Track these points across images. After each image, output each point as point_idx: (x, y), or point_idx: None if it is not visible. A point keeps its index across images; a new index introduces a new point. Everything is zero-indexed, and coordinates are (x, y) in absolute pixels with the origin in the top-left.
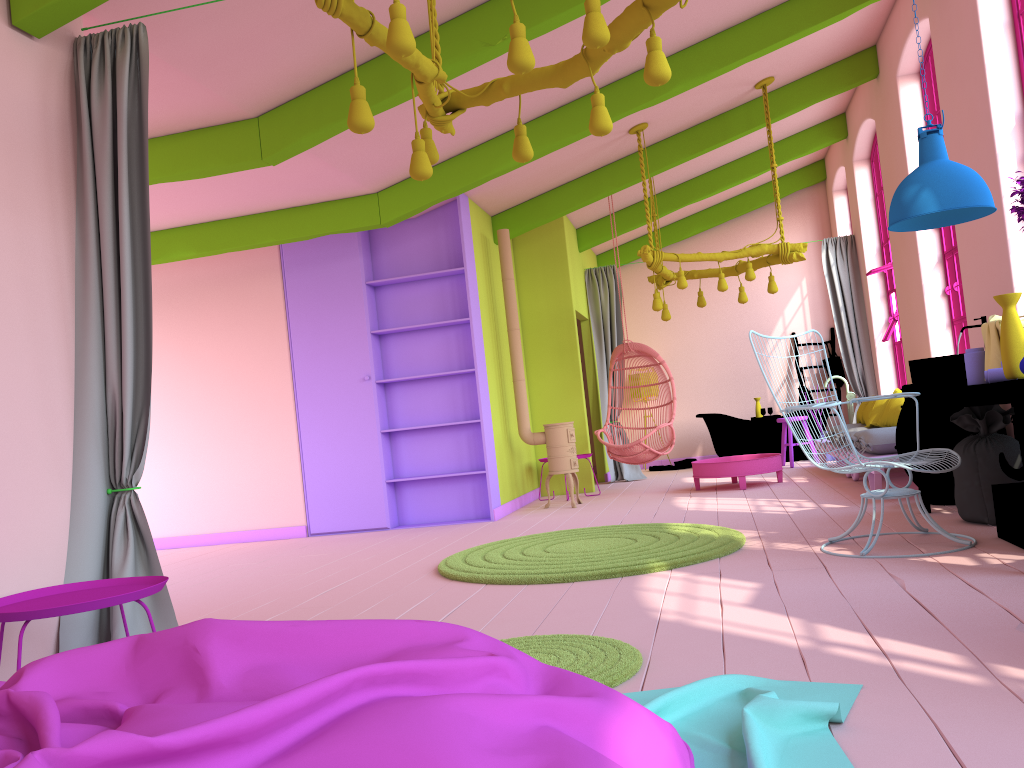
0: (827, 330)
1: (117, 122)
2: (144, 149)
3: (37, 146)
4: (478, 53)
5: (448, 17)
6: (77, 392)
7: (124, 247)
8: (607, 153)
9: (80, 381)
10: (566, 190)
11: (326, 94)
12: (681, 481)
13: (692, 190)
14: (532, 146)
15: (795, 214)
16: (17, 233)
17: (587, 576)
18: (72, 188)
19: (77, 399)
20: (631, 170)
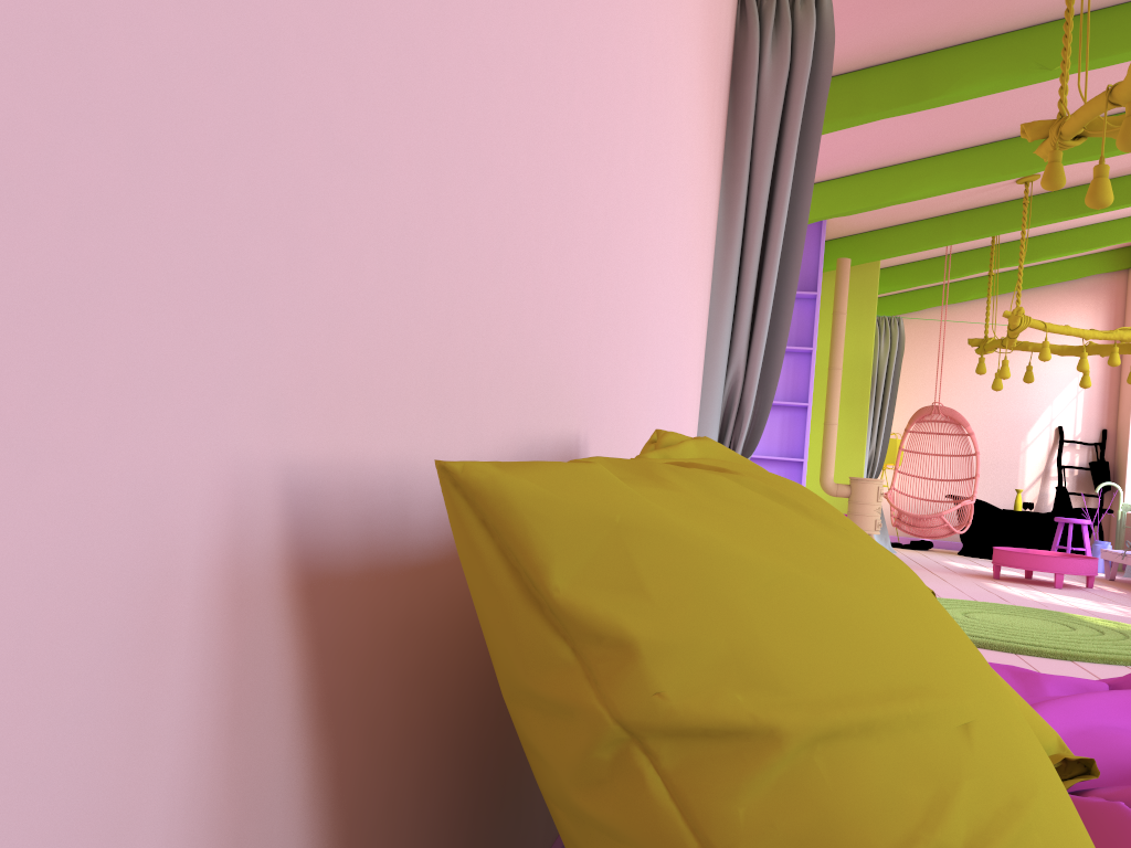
0: (1098, 431)
1: (793, 84)
2: (810, 118)
3: (723, 95)
4: (1029, 75)
5: (1005, 30)
6: (706, 363)
7: (783, 219)
8: (977, 198)
9: (711, 352)
10: (913, 229)
11: (843, 86)
12: (949, 564)
13: (1011, 253)
14: (951, 178)
15: (1087, 299)
16: (712, 185)
17: (1088, 657)
18: (723, 145)
19: (706, 371)
20: (991, 221)
